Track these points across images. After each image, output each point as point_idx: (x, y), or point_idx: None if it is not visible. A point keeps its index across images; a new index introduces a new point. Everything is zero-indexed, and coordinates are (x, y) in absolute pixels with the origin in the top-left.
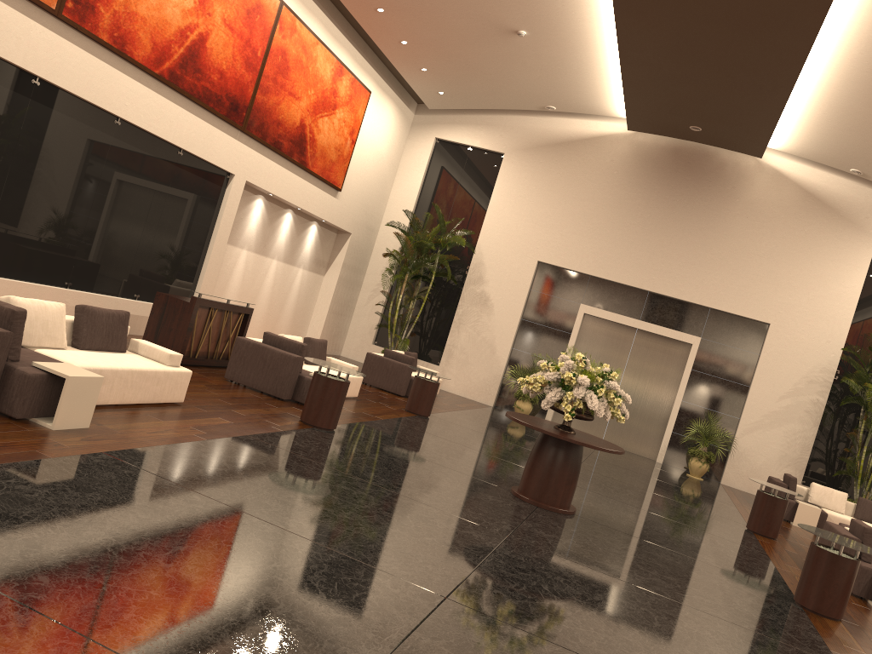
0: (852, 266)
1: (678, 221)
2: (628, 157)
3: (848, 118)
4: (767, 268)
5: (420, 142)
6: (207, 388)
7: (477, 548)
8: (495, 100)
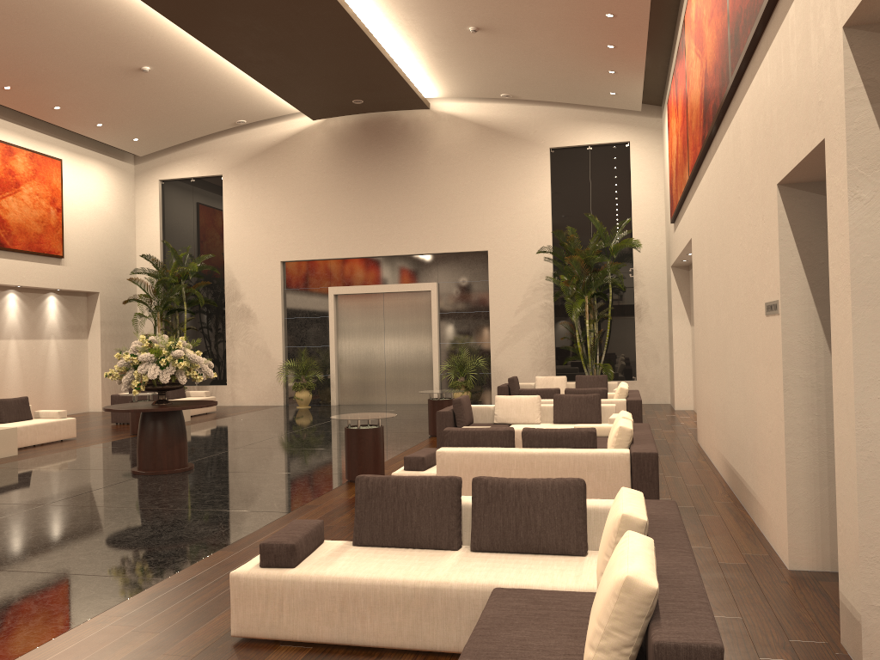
0: (537, 177)
1: (385, 186)
2: (326, 143)
3: (450, 55)
4: (470, 203)
5: (147, 189)
6: None
7: None
8: (188, 130)
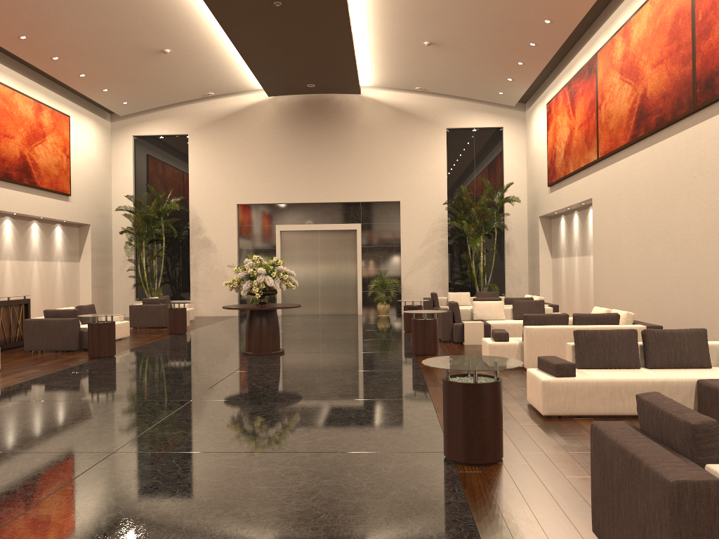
0: (437, 149)
1: (322, 150)
2: (275, 114)
3: (396, 59)
4: (387, 165)
5: (122, 142)
6: (14, 359)
7: (213, 380)
8: (167, 98)
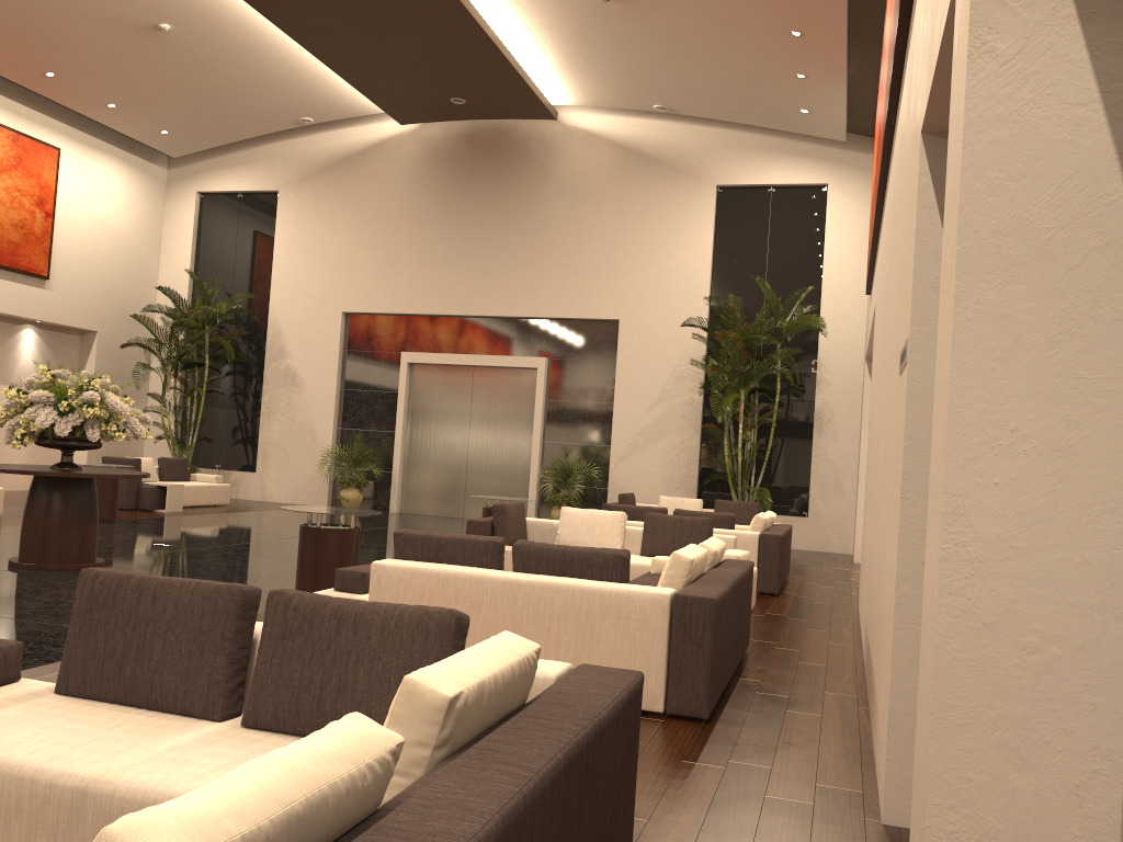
0: (696, 224)
1: (490, 222)
2: (417, 158)
3: (577, 39)
4: (602, 252)
5: (180, 202)
6: None
7: None
8: (235, 126)
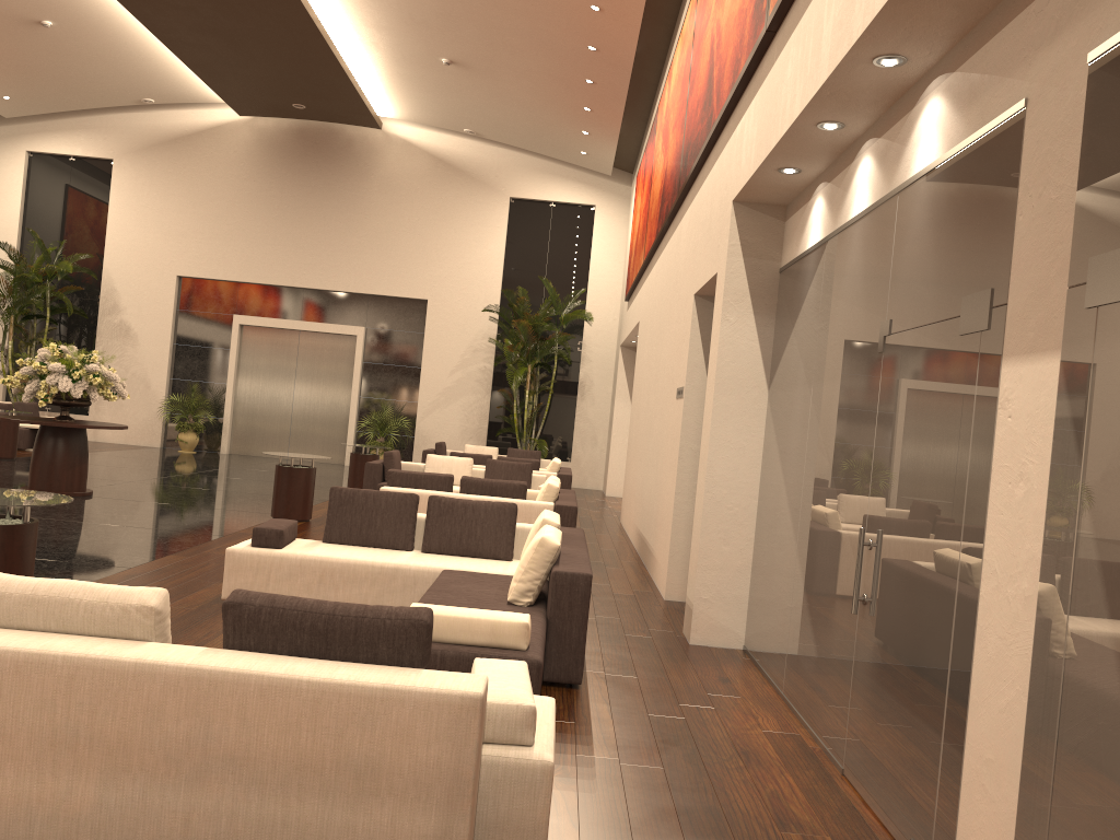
0: (492, 227)
1: (318, 208)
2: (252, 145)
3: (415, 80)
4: (415, 243)
5: (9, 159)
6: None
7: None
8: (78, 98)
